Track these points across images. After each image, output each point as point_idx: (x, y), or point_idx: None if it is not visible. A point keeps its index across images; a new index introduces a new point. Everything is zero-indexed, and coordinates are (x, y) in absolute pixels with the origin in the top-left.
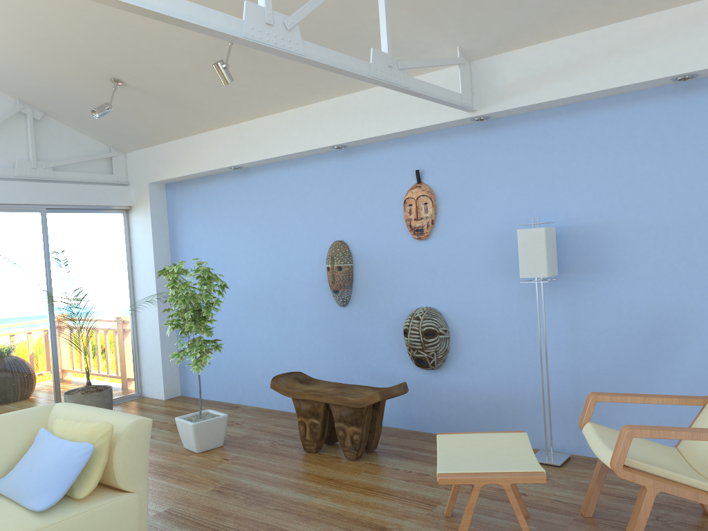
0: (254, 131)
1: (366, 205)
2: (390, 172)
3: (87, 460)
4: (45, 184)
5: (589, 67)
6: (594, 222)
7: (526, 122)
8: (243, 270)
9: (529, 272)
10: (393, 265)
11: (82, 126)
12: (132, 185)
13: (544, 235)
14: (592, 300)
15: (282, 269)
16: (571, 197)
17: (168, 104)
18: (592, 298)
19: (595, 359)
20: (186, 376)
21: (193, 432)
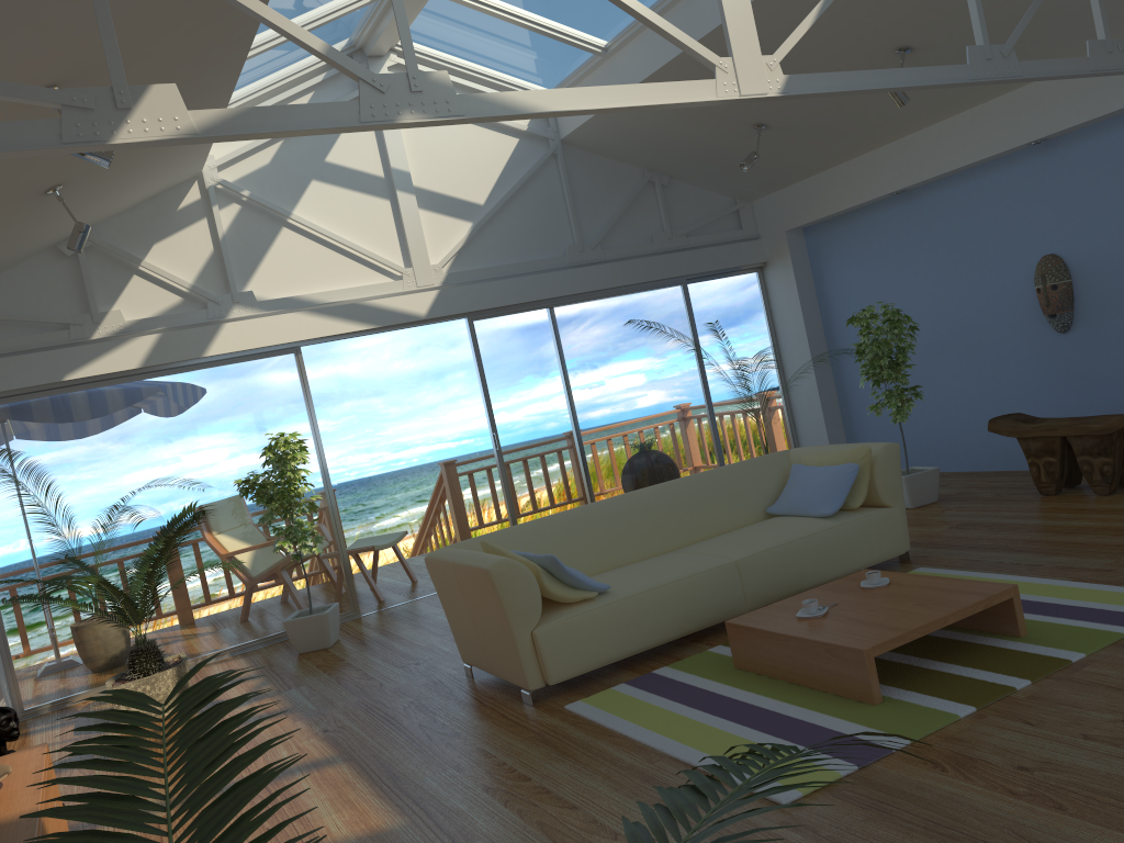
0: (919, 145)
1: (1081, 205)
2: (1111, 159)
3: (855, 476)
4: (683, 253)
5: None
6: None
7: None
8: (920, 312)
9: None
10: None
11: (708, 181)
12: (764, 237)
13: None
14: None
15: (973, 303)
16: None
17: (814, 136)
18: None
19: None
20: None
21: (905, 486)
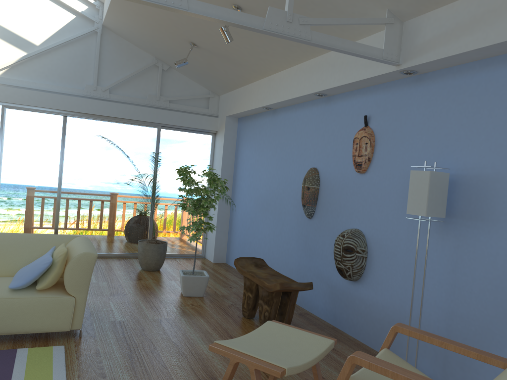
0: (275, 82)
1: (333, 141)
2: (350, 116)
3: (46, 267)
4: (162, 110)
5: (490, 21)
6: (486, 173)
7: (446, 76)
8: (264, 182)
9: (413, 209)
10: (342, 192)
11: (190, 75)
12: (219, 117)
13: (428, 178)
14: (473, 247)
15: (282, 185)
16: (471, 147)
17: (225, 60)
18: (473, 245)
19: (467, 304)
20: (229, 250)
21: (182, 281)
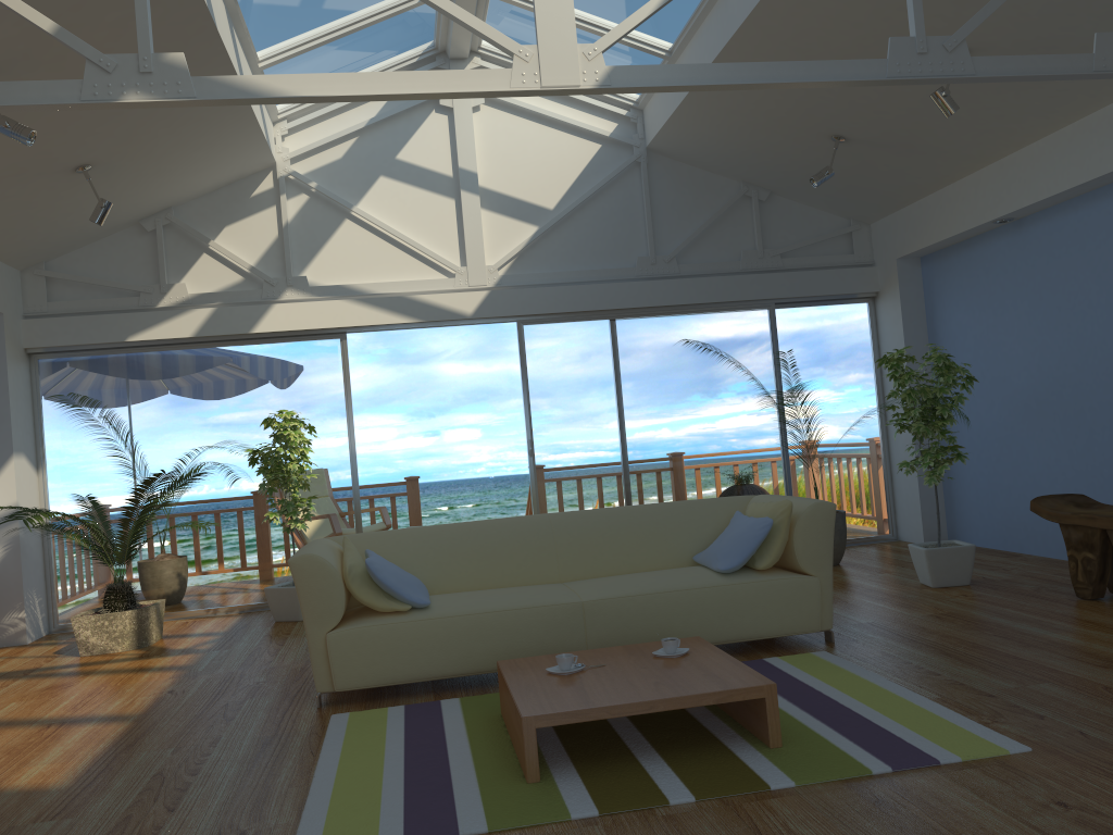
0: (1020, 166)
1: None
2: None
3: (766, 532)
4: (772, 274)
5: None
6: None
7: None
8: (1020, 363)
9: None
10: None
11: (812, 199)
12: (877, 265)
13: None
14: None
15: (1072, 357)
16: None
17: (903, 152)
18: None
19: None
20: (953, 515)
21: (926, 560)
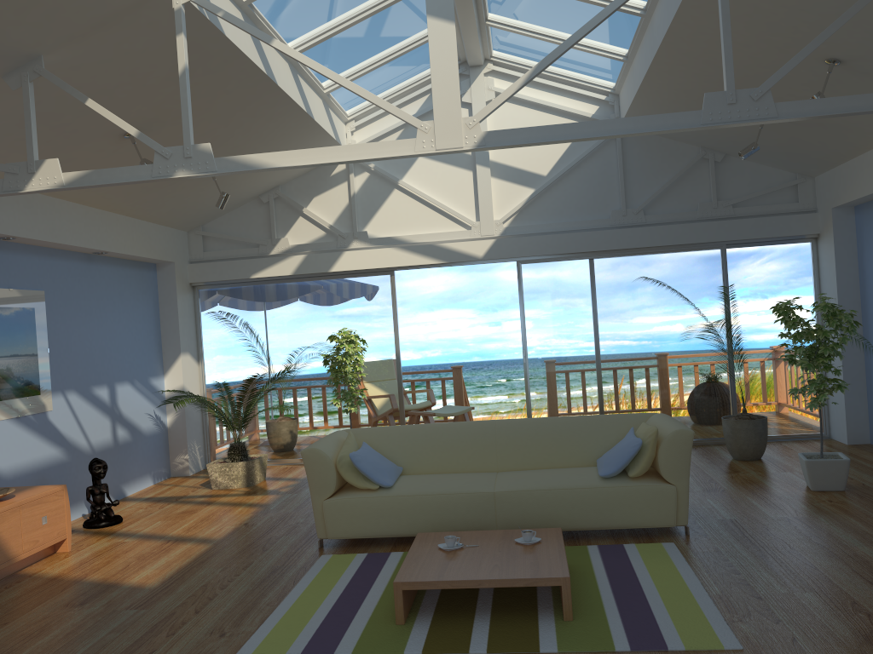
0: None
1: None
2: None
3: (636, 450)
4: (724, 222)
5: None
6: None
7: None
8: None
9: None
10: None
11: (760, 159)
12: (819, 211)
13: None
14: None
15: None
16: None
17: (819, 129)
18: None
19: None
20: None
21: (806, 468)
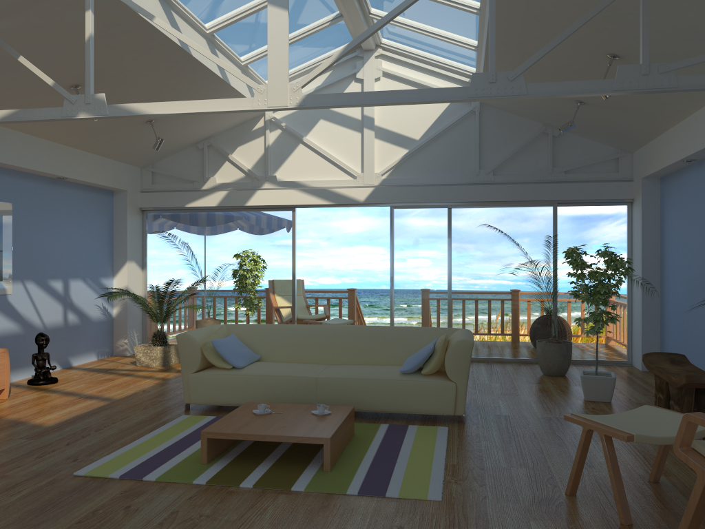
0: (691, 126)
1: None
2: None
3: (428, 353)
4: (556, 184)
5: None
6: None
7: None
8: (696, 259)
9: None
10: None
11: (589, 136)
12: (634, 181)
13: None
14: None
15: None
16: None
17: (622, 112)
18: None
19: None
20: None
21: (581, 382)
